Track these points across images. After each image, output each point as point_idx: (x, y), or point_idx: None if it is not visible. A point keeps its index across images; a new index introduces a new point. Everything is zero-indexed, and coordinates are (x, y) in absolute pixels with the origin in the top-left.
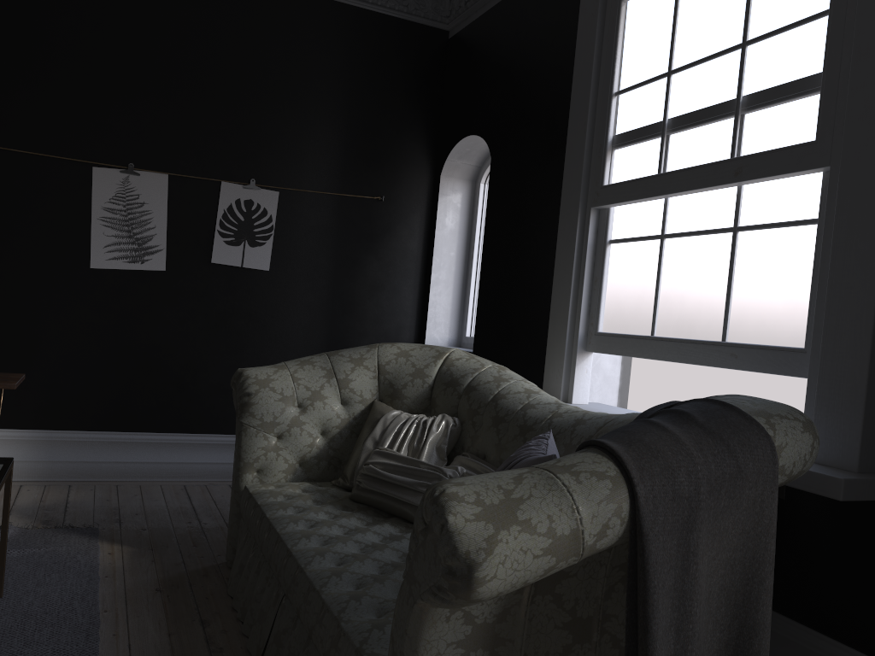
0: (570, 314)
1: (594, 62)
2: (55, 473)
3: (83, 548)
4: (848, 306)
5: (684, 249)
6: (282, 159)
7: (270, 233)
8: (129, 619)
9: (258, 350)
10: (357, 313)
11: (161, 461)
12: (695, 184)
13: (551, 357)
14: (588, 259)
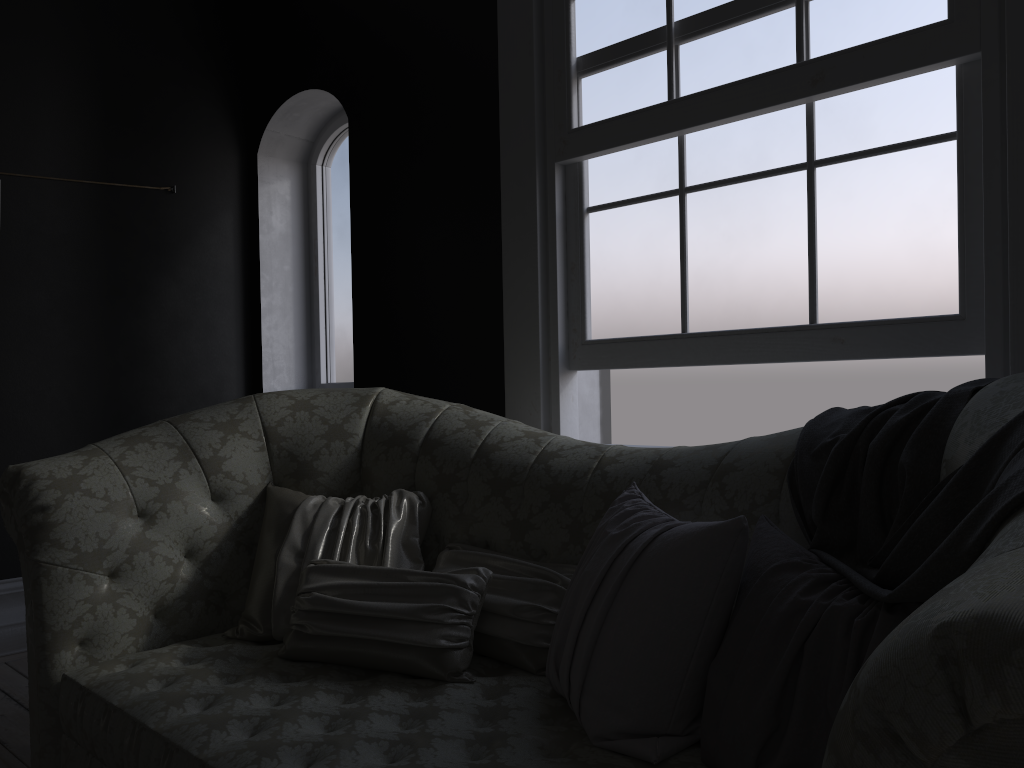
0: (541, 320)
1: None
2: None
3: None
4: None
5: (724, 204)
6: None
7: None
8: None
9: None
10: (155, 365)
11: None
12: (742, 107)
13: (516, 386)
14: (559, 237)
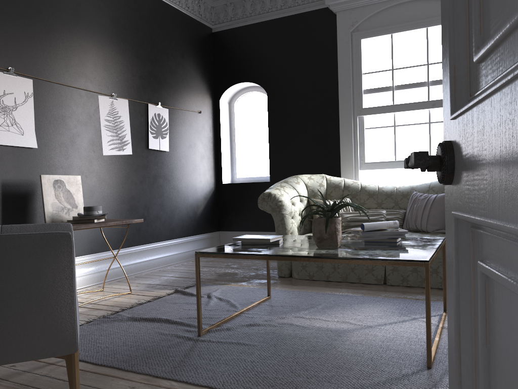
0: (353, 157)
1: (350, 61)
2: (103, 278)
3: (227, 287)
4: None
5: (406, 130)
6: (167, 91)
7: (167, 131)
8: (319, 290)
9: (168, 194)
10: (198, 170)
11: (142, 261)
12: (414, 108)
13: (345, 174)
14: (358, 135)
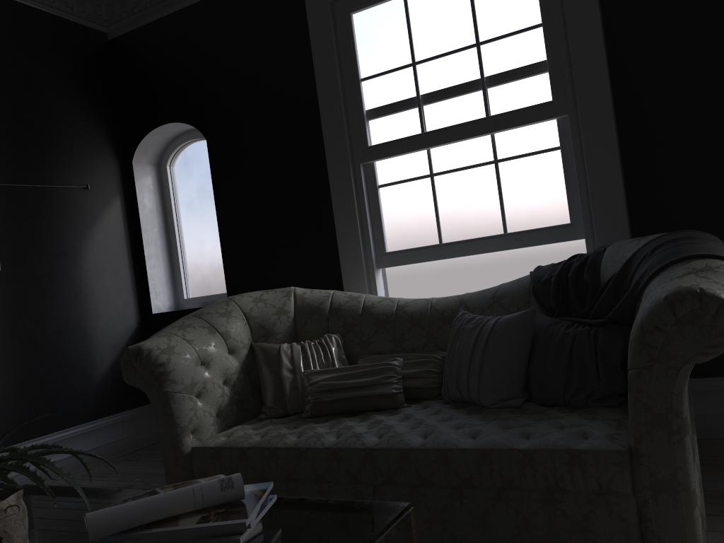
0: (361, 244)
1: (336, 57)
2: None
3: None
4: (606, 190)
5: (454, 181)
6: None
7: None
8: None
9: (7, 354)
10: (89, 297)
11: None
12: (462, 136)
13: (350, 280)
14: (366, 201)
